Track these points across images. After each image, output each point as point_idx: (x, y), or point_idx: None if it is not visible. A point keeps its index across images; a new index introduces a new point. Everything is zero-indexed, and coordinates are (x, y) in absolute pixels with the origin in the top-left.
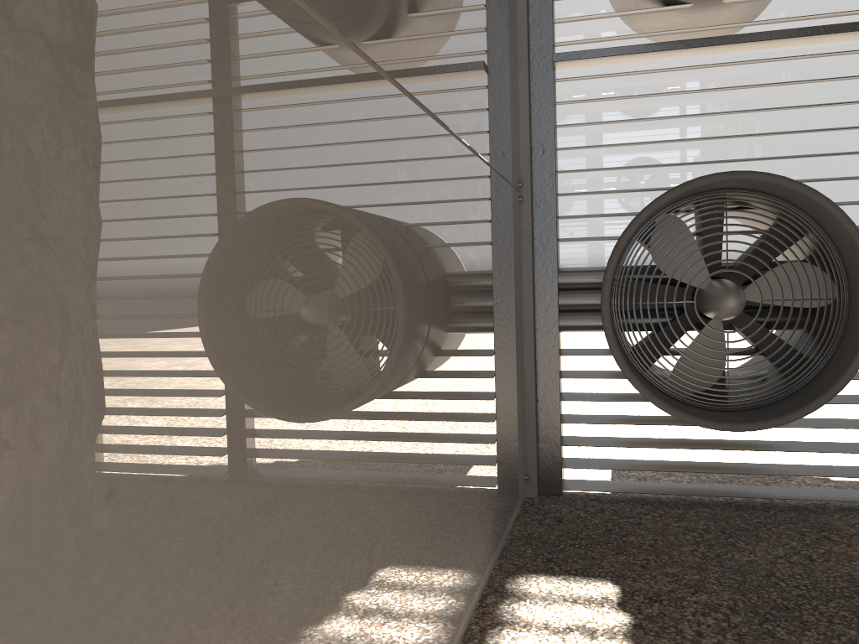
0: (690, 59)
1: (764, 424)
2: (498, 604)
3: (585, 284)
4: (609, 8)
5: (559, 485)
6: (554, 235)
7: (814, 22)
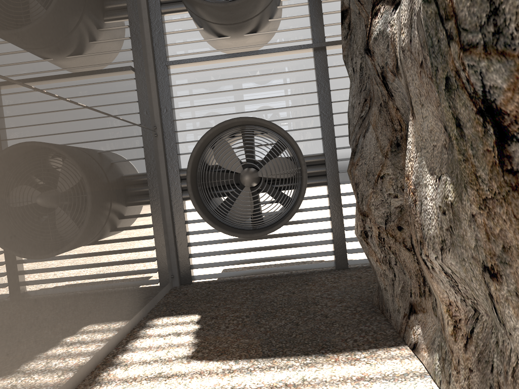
0: (234, 62)
1: (264, 232)
2: (139, 330)
3: None
4: (193, 38)
5: (190, 279)
6: (176, 152)
7: (287, 44)
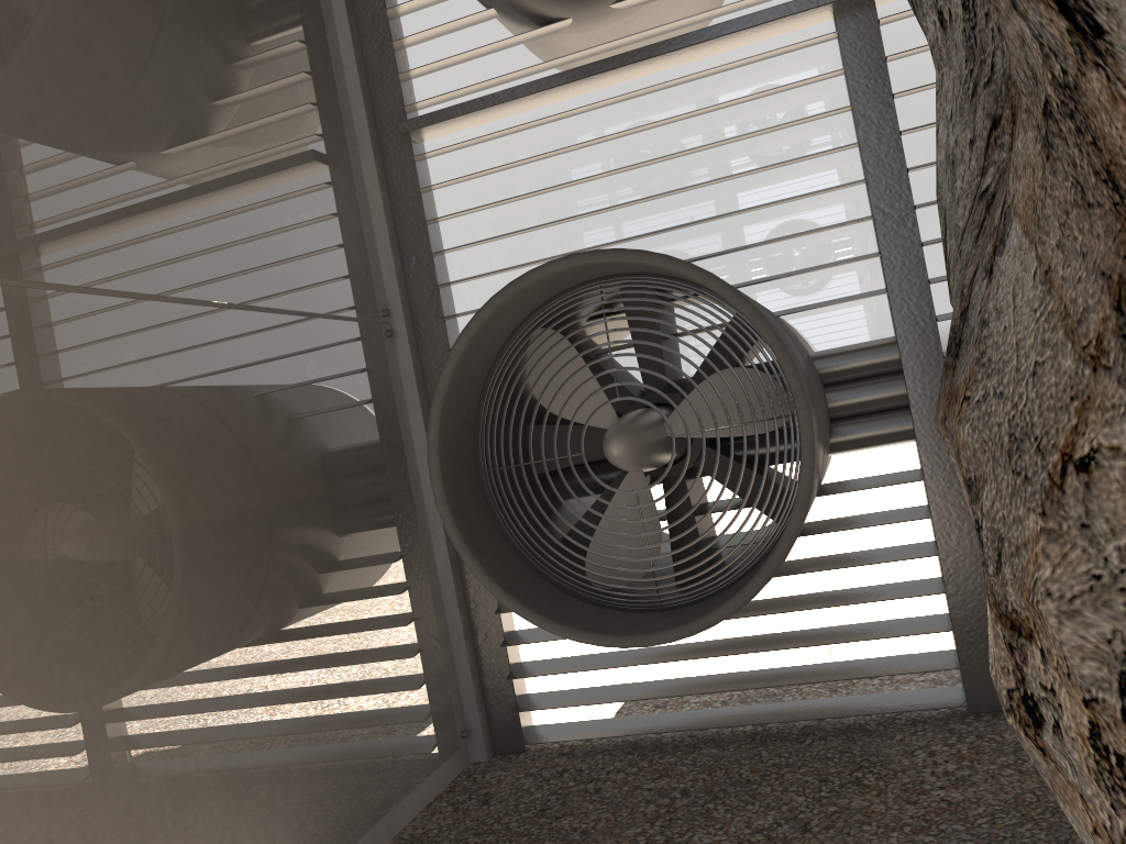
0: (595, 96)
1: (683, 630)
2: None
3: None
4: (476, 45)
5: (519, 738)
6: None
7: (751, 11)
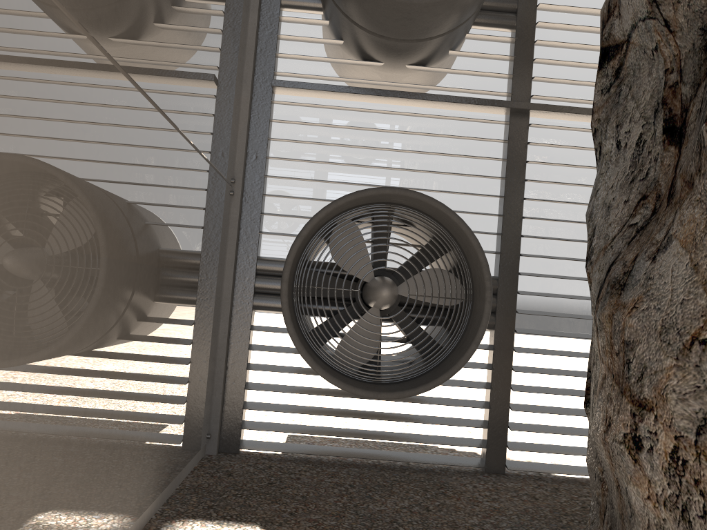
0: (379, 106)
1: (401, 394)
2: None
3: (279, 272)
4: (322, 55)
5: (237, 445)
6: (258, 227)
7: (469, 95)
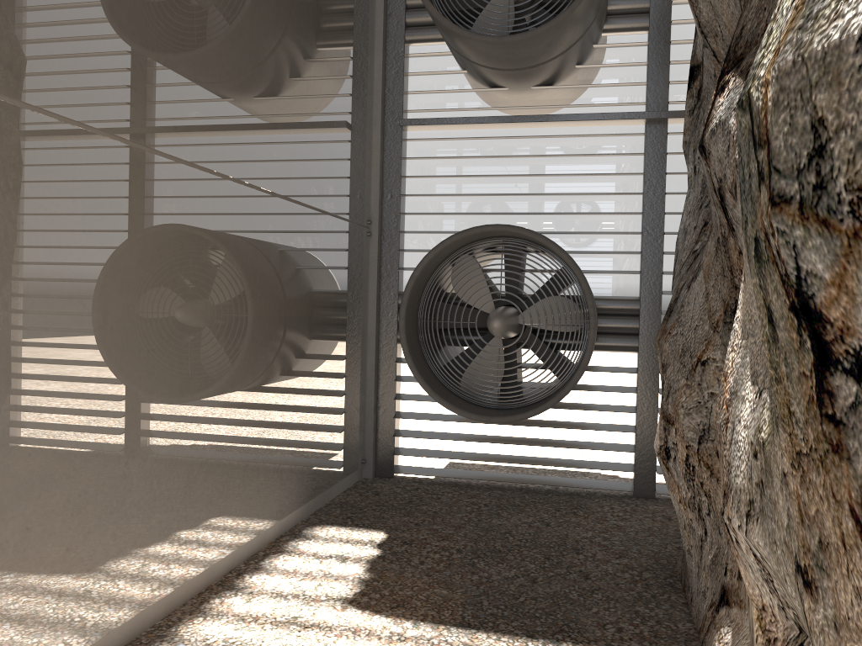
0: (509, 130)
1: (512, 418)
2: (289, 541)
3: None
4: (449, 85)
5: (391, 470)
6: (397, 264)
7: (603, 108)
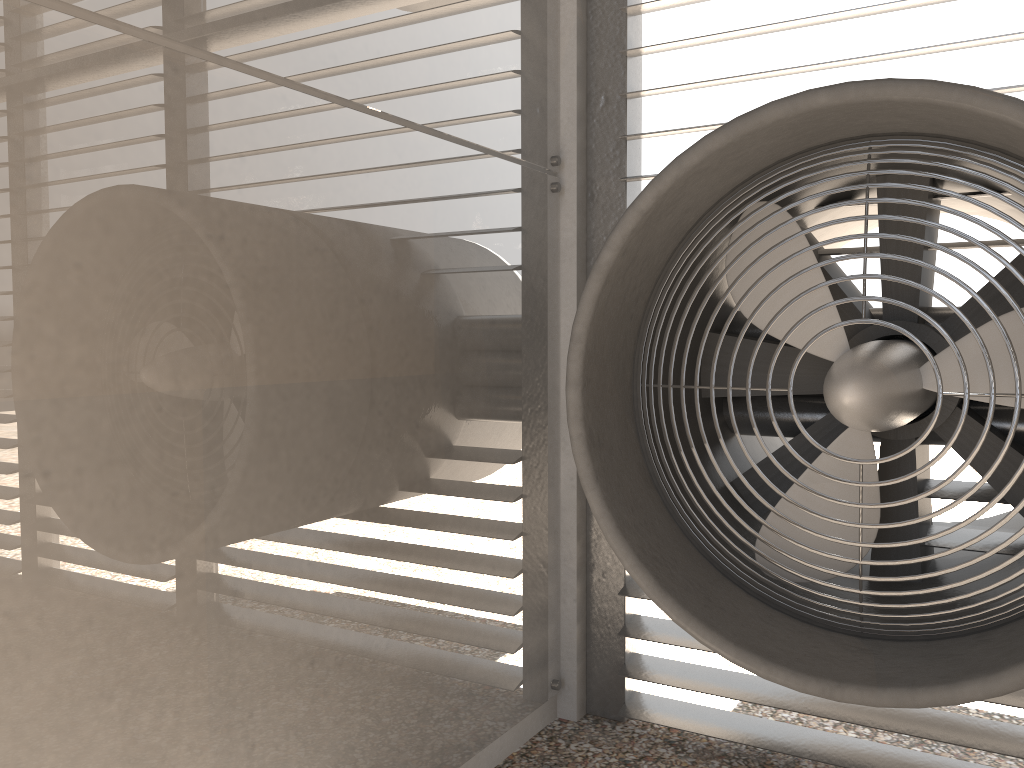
0: None
1: (905, 697)
2: None
3: None
4: None
5: (619, 704)
6: None
7: None
